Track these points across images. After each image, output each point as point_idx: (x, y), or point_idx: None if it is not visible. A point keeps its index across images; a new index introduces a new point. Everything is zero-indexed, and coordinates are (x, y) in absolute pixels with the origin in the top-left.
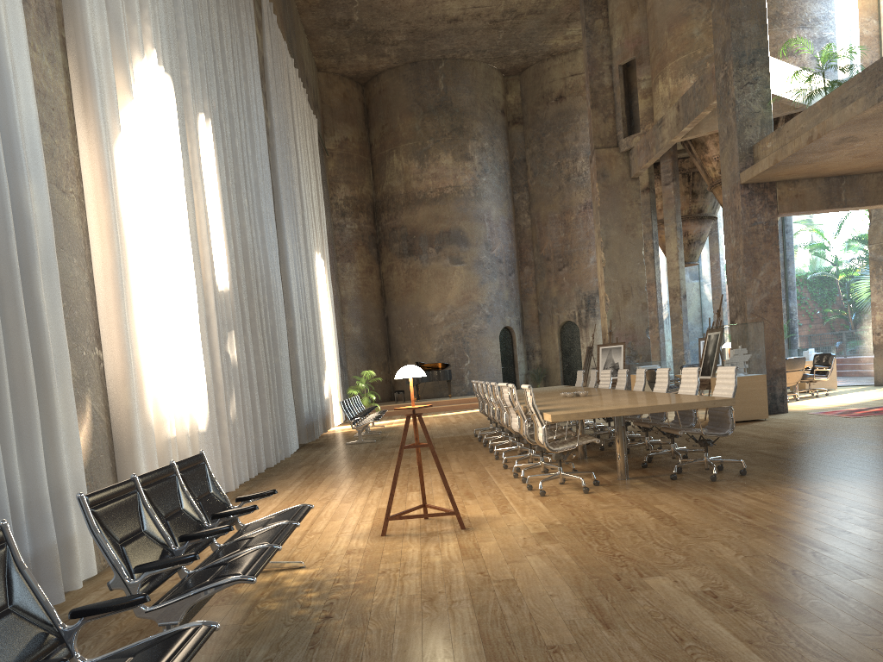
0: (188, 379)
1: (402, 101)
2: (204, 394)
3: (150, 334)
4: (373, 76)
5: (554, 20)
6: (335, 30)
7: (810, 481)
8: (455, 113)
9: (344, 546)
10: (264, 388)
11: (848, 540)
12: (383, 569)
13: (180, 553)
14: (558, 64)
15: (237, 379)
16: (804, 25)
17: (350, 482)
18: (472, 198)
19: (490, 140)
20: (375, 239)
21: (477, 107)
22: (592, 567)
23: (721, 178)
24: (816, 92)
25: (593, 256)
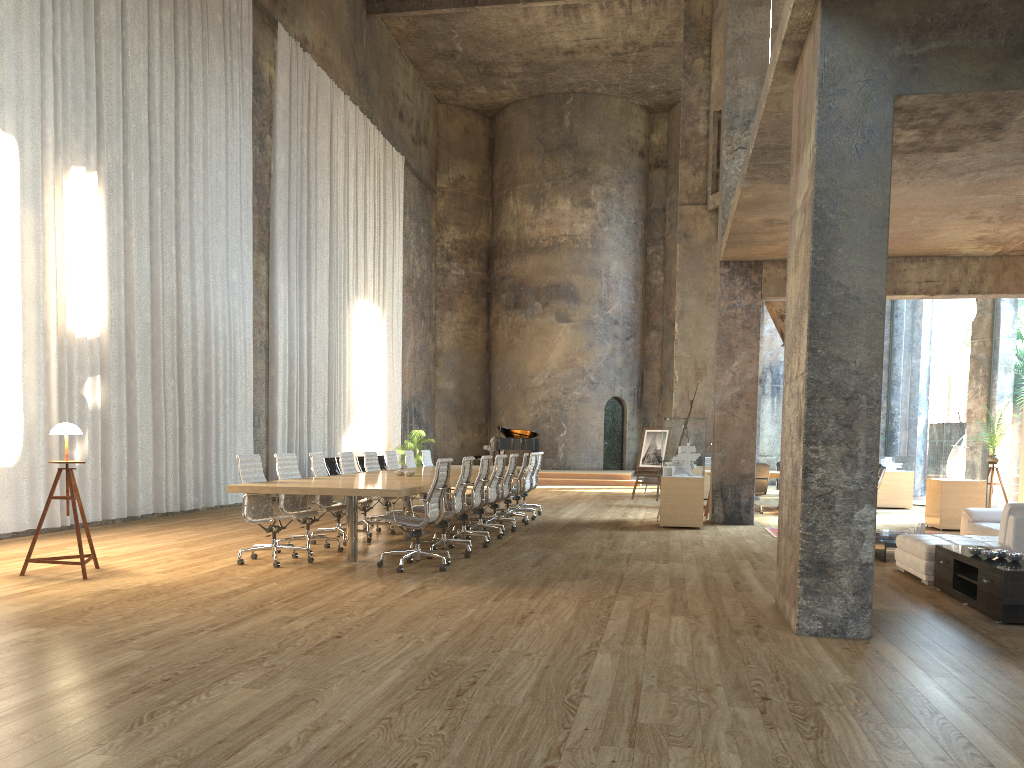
0: None
1: (524, 138)
2: (16, 432)
3: None
4: (500, 109)
5: None
6: (442, 61)
7: (460, 583)
8: (579, 153)
9: None
10: (162, 434)
11: (263, 626)
12: None
13: None
14: None
15: (97, 422)
16: None
17: (177, 534)
18: (588, 250)
19: (619, 185)
20: (486, 287)
21: (606, 147)
22: (37, 616)
23: None
24: None
25: None
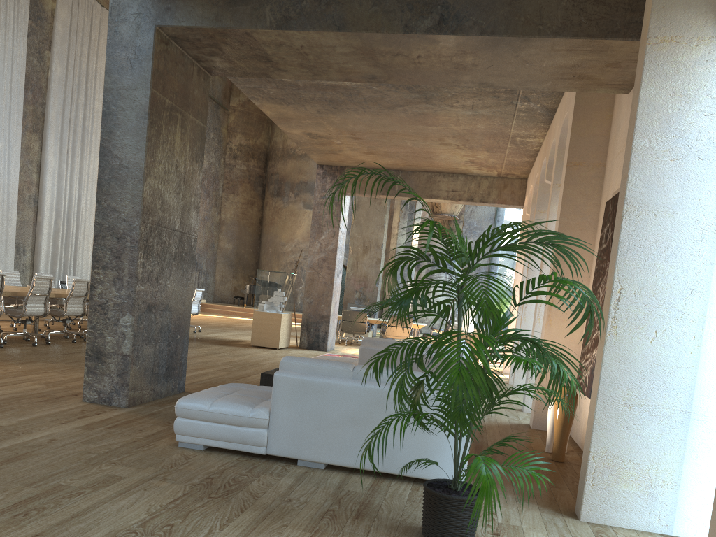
0: None
1: None
2: None
3: None
4: None
5: None
6: None
7: None
8: None
9: None
10: None
11: None
12: None
13: None
14: None
15: None
16: None
17: None
18: None
19: None
20: (263, 180)
21: None
22: None
23: None
24: None
25: None
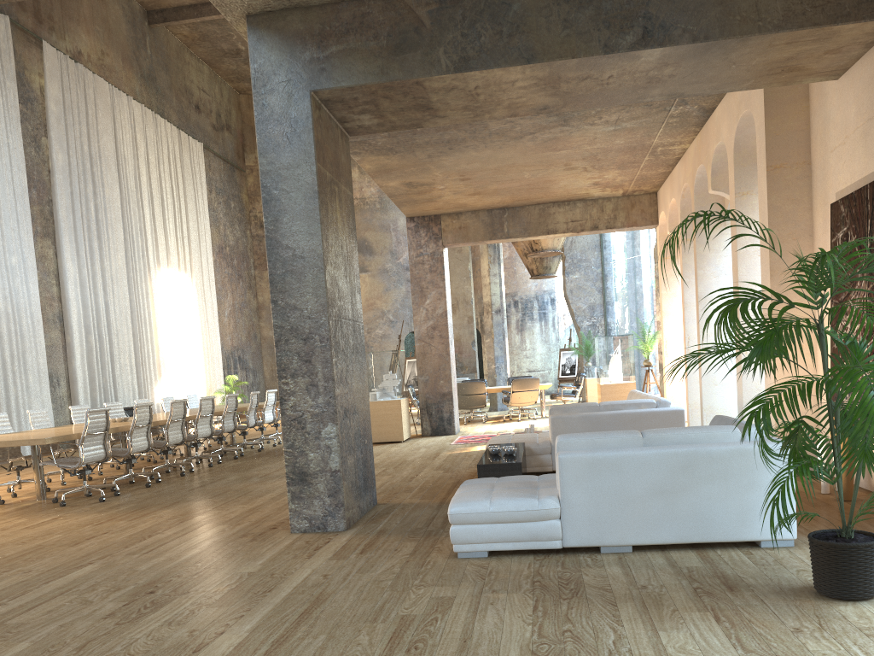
0: None
1: None
2: None
3: None
4: None
5: None
6: (231, 59)
7: (96, 512)
8: None
9: None
10: None
11: None
12: None
13: None
14: None
15: None
16: None
17: None
18: (377, 209)
19: None
20: None
21: None
22: None
23: None
24: None
25: None
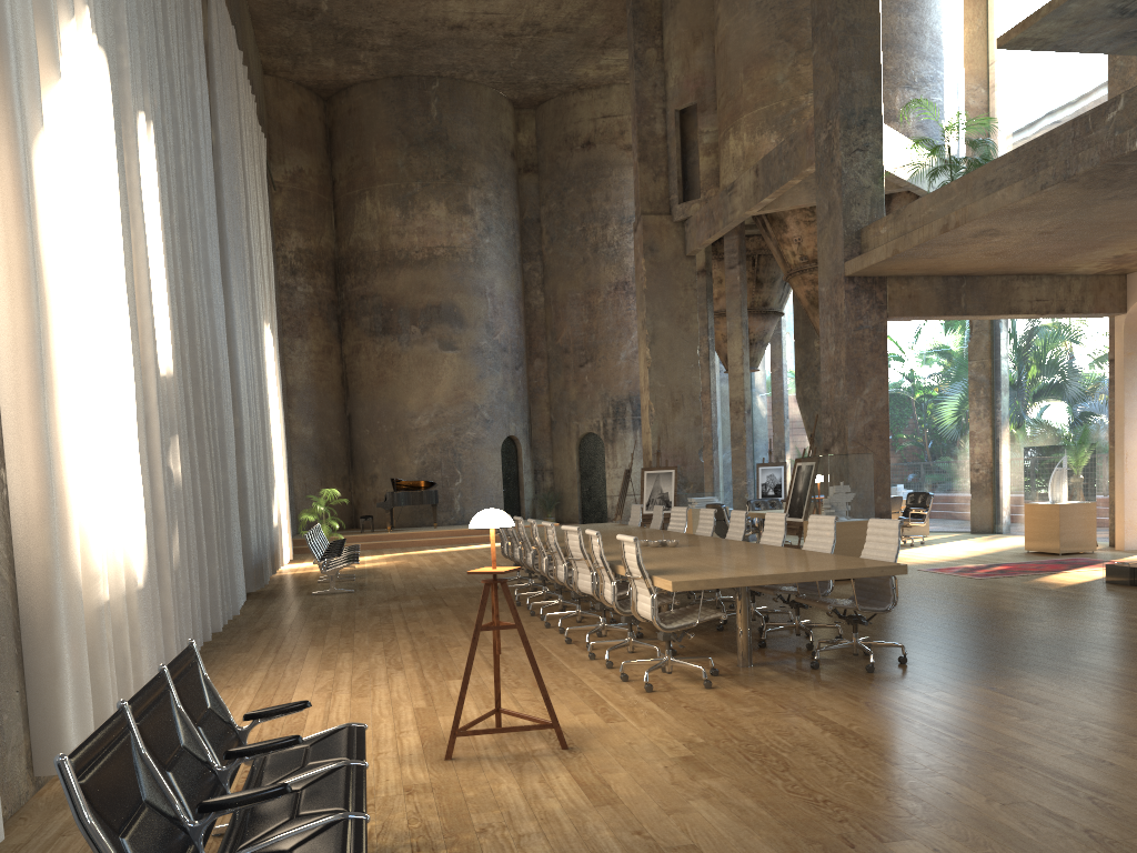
0: (124, 511)
1: (380, 126)
2: (142, 531)
3: (77, 444)
4: (341, 89)
5: (587, 43)
6: (294, 20)
7: (998, 676)
8: (452, 150)
9: (395, 778)
10: (211, 517)
11: (1119, 776)
12: (479, 824)
13: (200, 832)
14: (587, 100)
15: (181, 507)
16: (910, 85)
17: (349, 660)
18: (470, 264)
19: (496, 189)
20: (336, 309)
21: (480, 145)
22: (799, 823)
23: (802, 266)
24: (941, 170)
25: (625, 351)
